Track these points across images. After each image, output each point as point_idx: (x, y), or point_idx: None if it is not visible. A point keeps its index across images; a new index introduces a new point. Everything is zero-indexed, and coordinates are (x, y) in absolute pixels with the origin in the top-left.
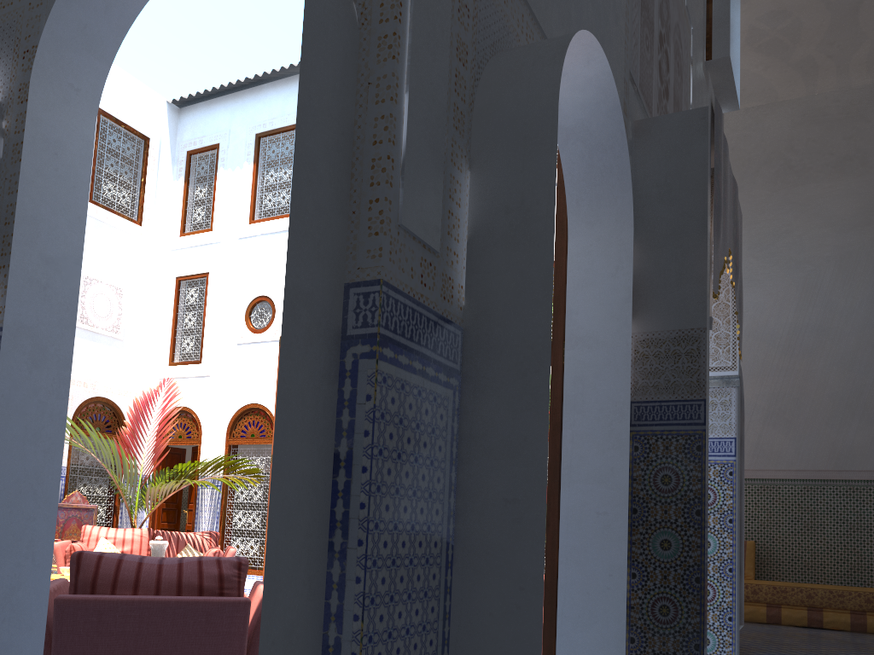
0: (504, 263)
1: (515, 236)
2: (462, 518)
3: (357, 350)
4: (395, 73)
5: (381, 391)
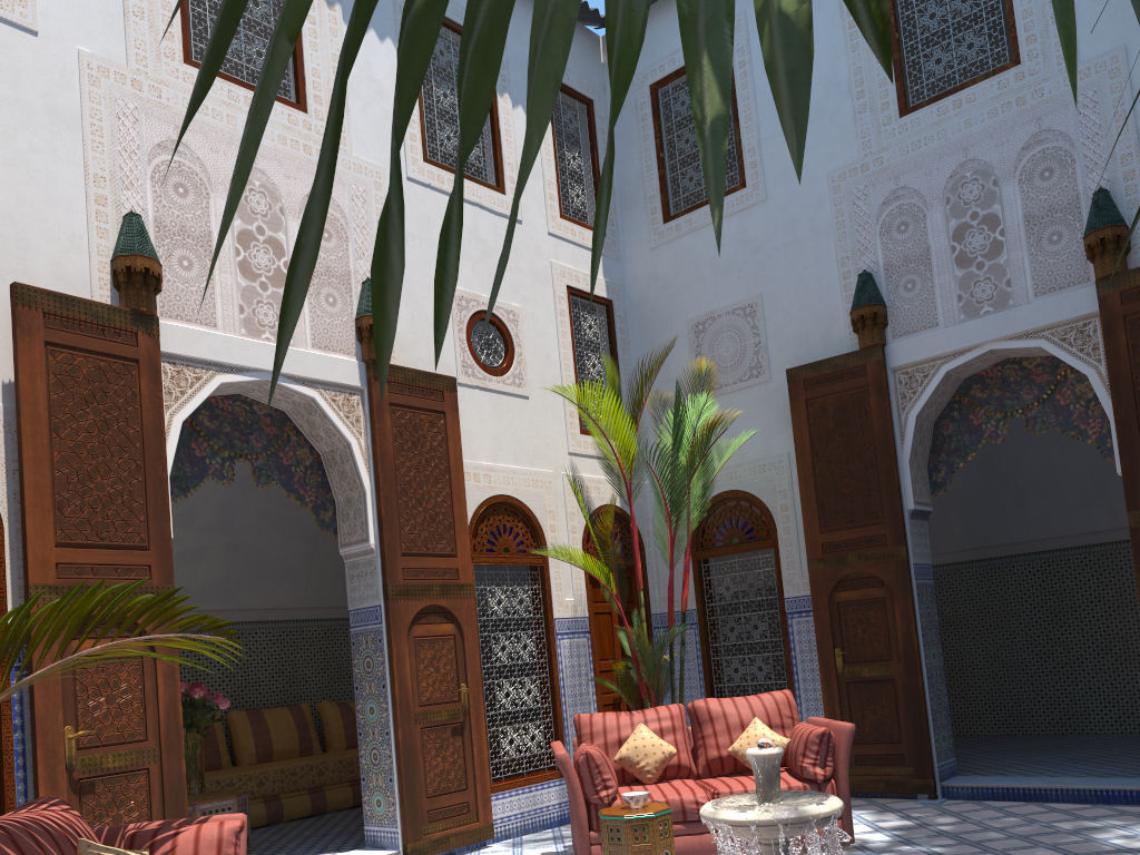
0: None
1: None
2: None
3: None
4: None
5: None
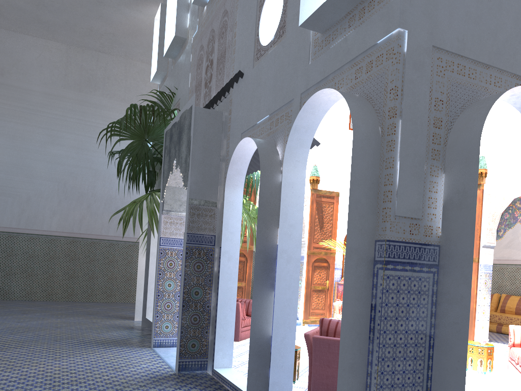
0: (456, 216)
1: (460, 204)
2: (437, 328)
3: (378, 266)
4: (392, 156)
5: (386, 282)
